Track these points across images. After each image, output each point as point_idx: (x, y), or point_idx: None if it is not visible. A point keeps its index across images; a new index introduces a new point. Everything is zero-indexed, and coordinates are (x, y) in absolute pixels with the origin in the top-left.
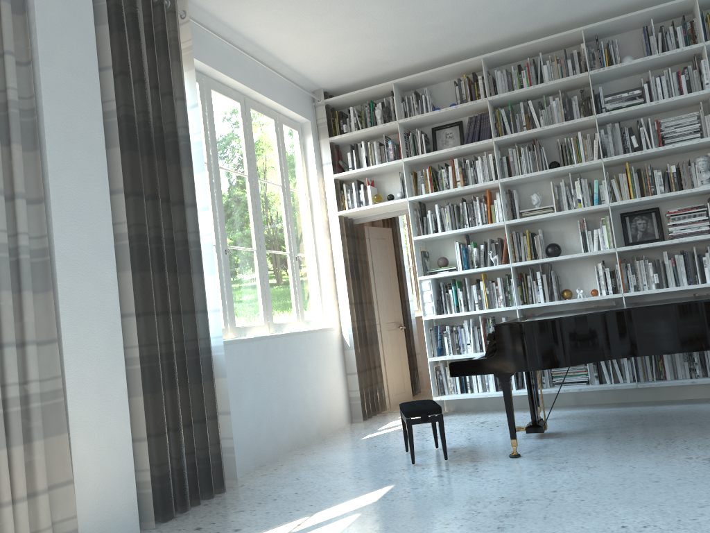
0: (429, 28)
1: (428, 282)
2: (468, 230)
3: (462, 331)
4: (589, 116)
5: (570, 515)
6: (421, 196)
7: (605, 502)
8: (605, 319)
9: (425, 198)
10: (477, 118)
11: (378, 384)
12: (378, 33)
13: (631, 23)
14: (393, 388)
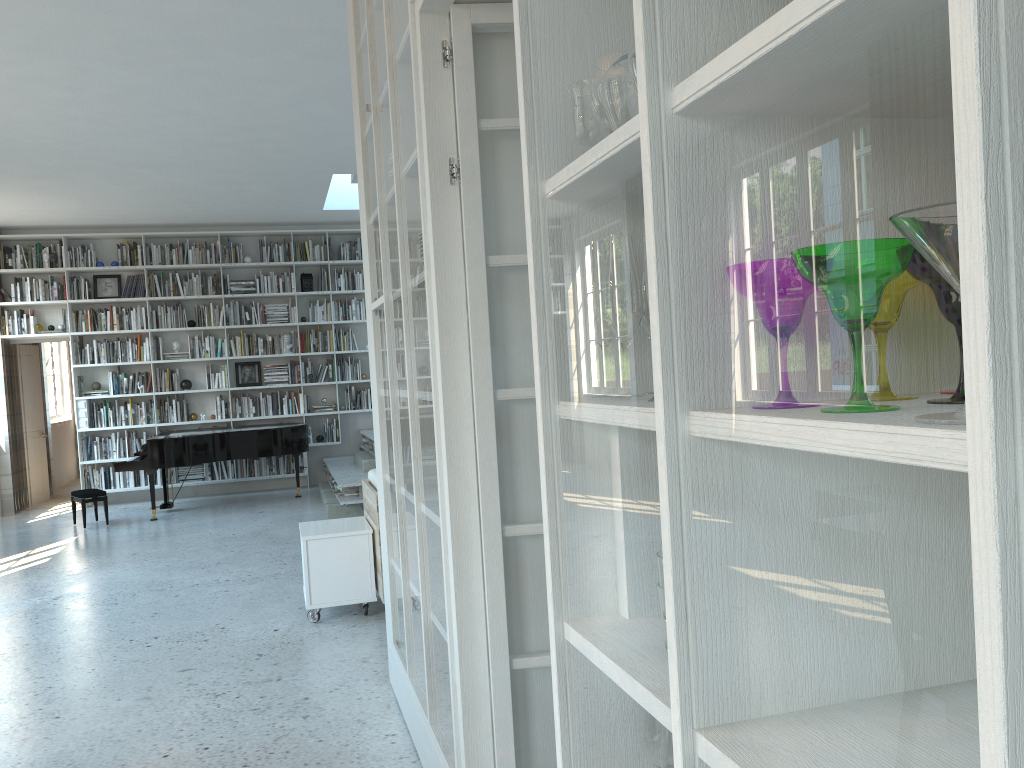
0: (105, 214)
1: (84, 402)
2: (122, 364)
3: (110, 441)
4: (218, 295)
5: (187, 533)
6: (83, 333)
7: (204, 528)
8: (215, 438)
9: (85, 334)
10: (135, 277)
11: (24, 485)
12: (63, 212)
13: (252, 234)
14: (35, 488)
